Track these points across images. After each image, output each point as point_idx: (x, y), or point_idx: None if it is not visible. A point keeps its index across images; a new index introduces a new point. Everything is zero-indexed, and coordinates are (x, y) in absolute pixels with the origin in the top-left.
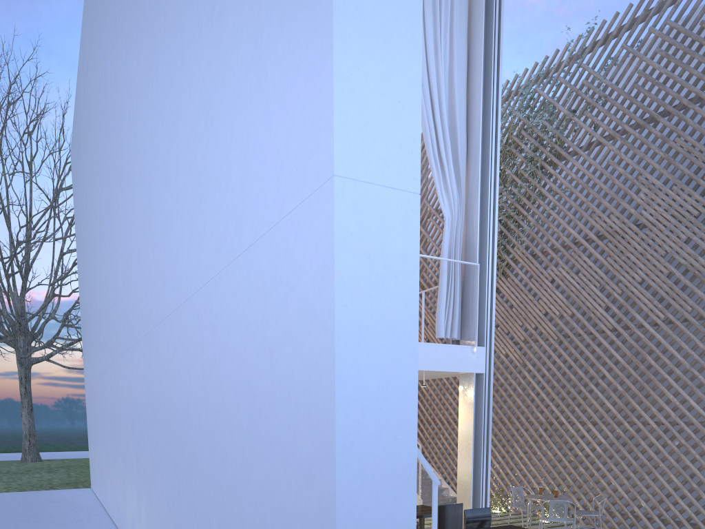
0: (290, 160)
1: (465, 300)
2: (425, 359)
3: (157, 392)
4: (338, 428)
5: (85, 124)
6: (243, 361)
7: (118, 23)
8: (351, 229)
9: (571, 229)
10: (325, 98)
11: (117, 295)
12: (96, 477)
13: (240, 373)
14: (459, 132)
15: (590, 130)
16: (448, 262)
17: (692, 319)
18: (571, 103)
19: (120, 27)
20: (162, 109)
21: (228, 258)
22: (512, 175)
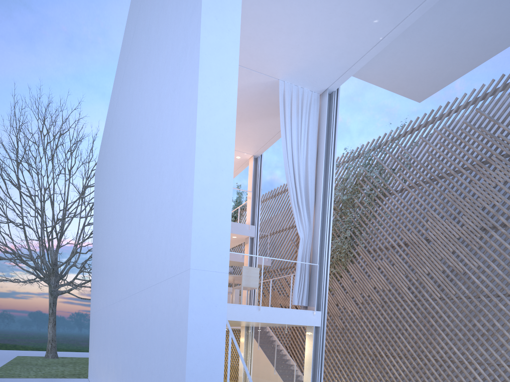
0: (179, 253)
1: (311, 284)
2: (283, 317)
3: (127, 331)
4: (187, 367)
5: (104, 165)
6: (161, 329)
7: (125, 132)
8: (196, 288)
9: (390, 238)
10: (189, 238)
11: (112, 270)
12: (91, 372)
13: (159, 334)
14: (310, 191)
15: (401, 182)
16: (301, 262)
17: (455, 299)
18: (392, 165)
19: (125, 135)
20: (140, 192)
21: (159, 280)
22: (358, 203)
